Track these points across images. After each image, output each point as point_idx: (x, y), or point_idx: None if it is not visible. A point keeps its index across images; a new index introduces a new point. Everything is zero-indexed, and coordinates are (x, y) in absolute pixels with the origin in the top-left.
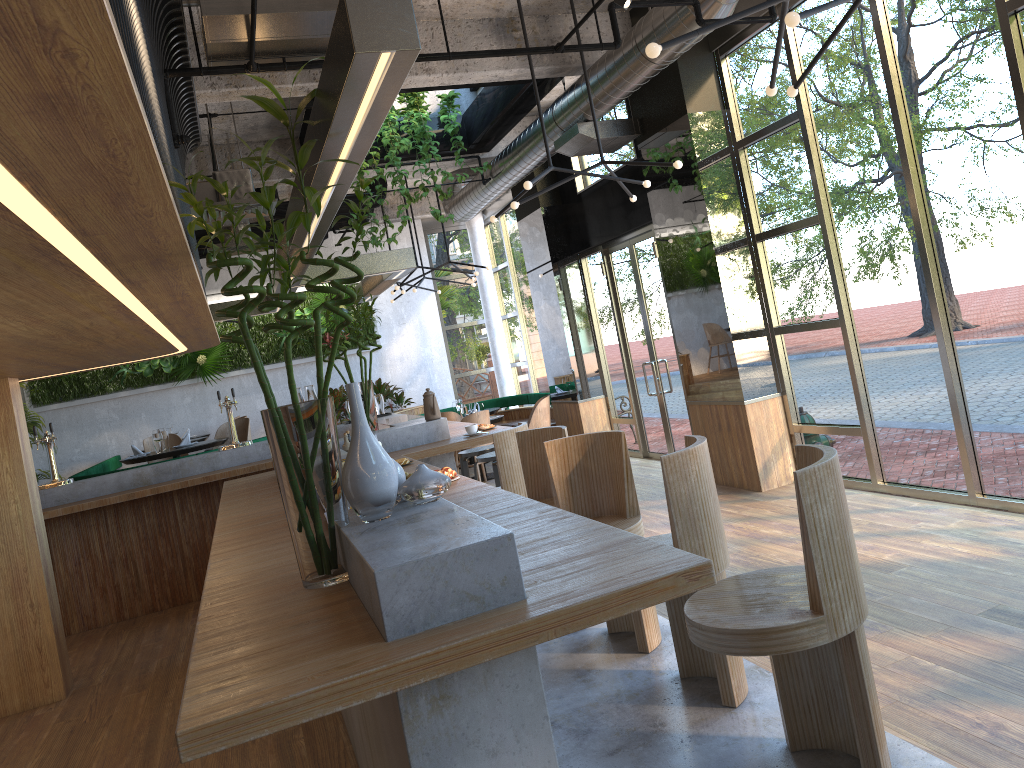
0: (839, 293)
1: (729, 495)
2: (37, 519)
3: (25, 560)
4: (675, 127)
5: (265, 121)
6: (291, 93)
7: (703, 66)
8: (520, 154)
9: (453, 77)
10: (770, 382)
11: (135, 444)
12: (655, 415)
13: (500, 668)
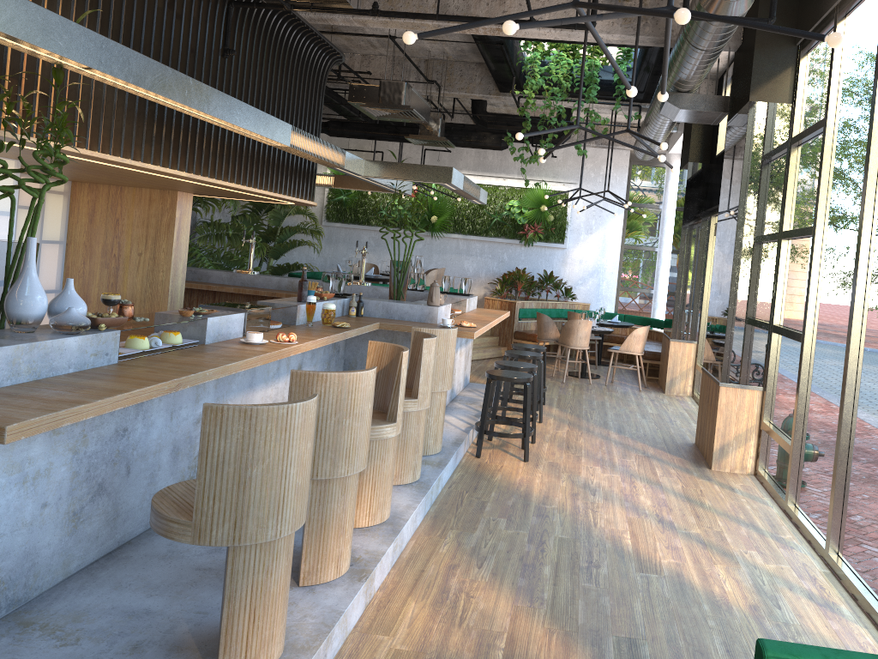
0: (807, 309)
1: (685, 461)
2: (175, 286)
3: (159, 309)
4: (742, 112)
5: (467, 47)
6: (434, 29)
7: (782, 58)
8: (651, 110)
9: (562, 34)
10: (754, 374)
11: (379, 266)
12: None
13: None
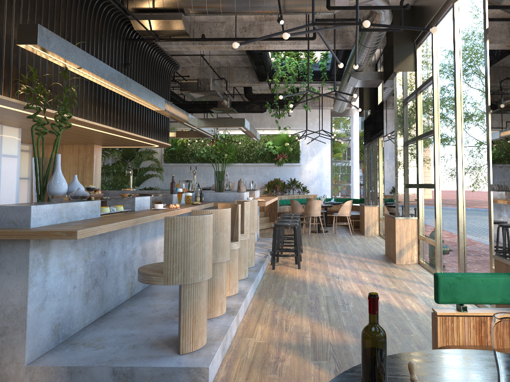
0: (435, 171)
1: (382, 261)
2: None
3: None
4: (390, 78)
5: (240, 59)
6: (225, 48)
7: (407, 49)
8: (342, 83)
9: (293, 46)
10: (412, 211)
11: None
12: None
13: (17, 247)
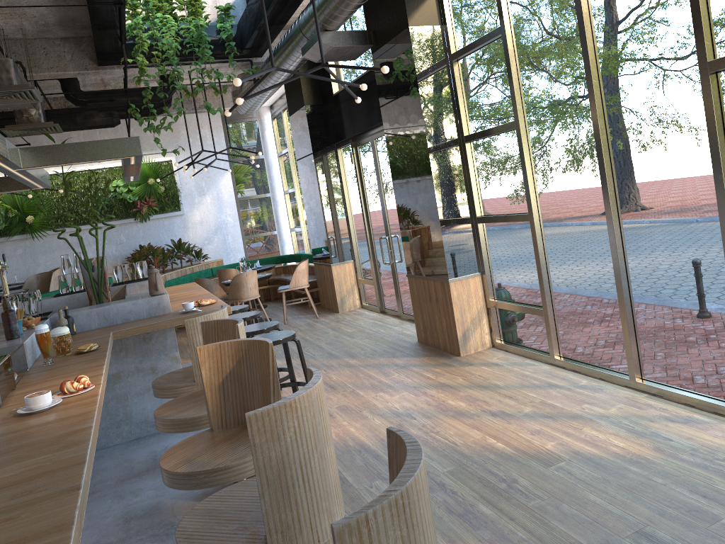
0: (529, 191)
1: (434, 358)
2: None
3: None
4: (399, 39)
5: (54, 19)
6: None
7: None
8: (279, 59)
9: None
10: (472, 263)
11: None
12: (389, 279)
13: None
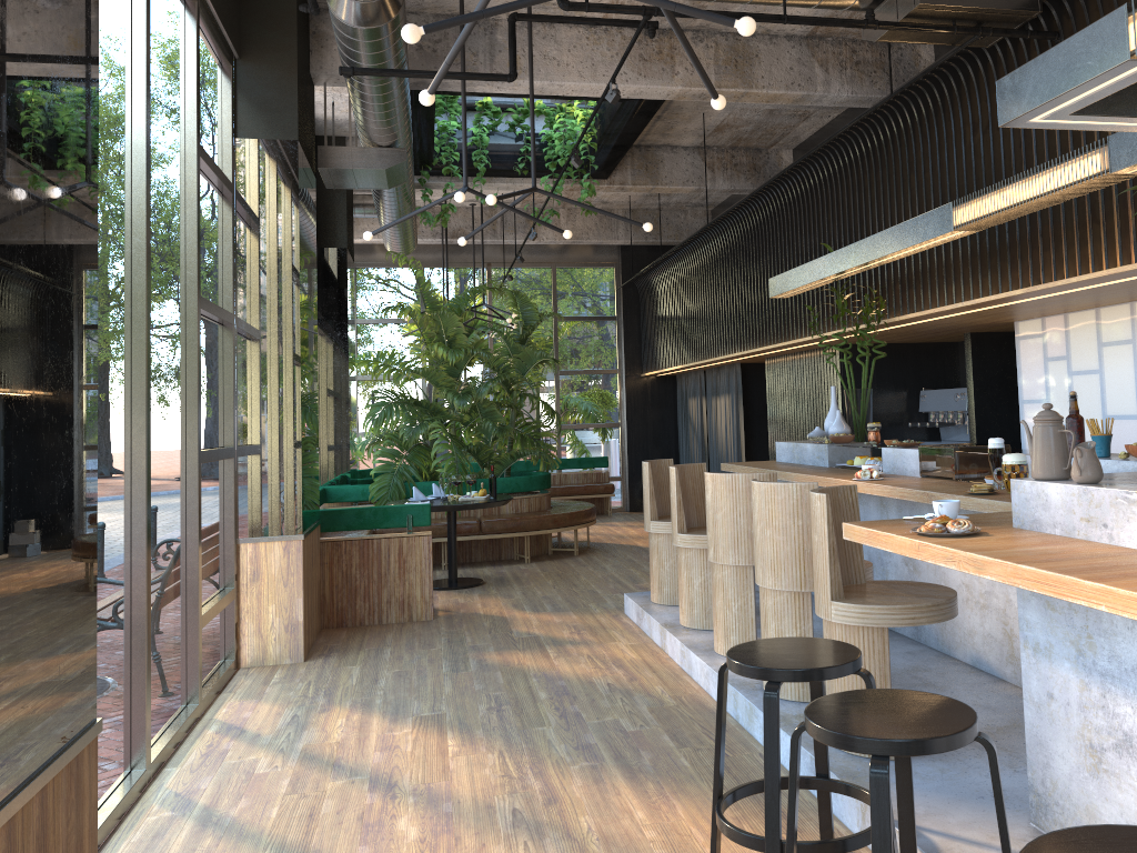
0: None
1: None
2: None
3: None
4: None
5: None
6: None
7: None
8: None
9: None
10: None
11: None
12: None
13: None
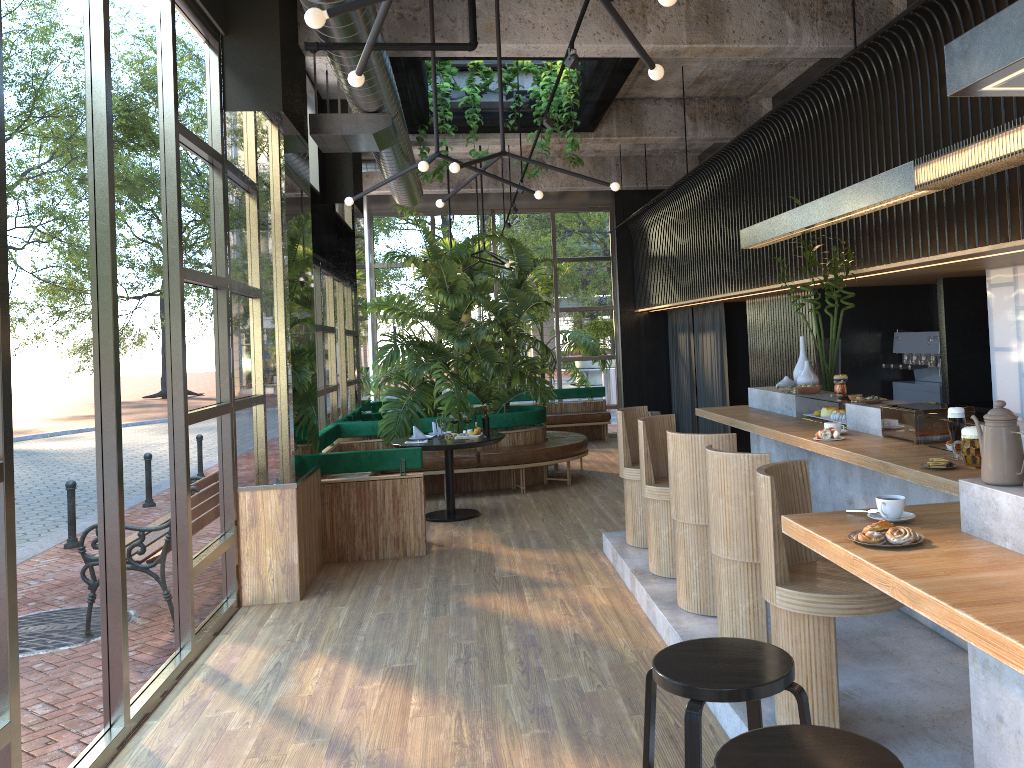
0: (11, 403)
1: None
2: None
3: None
4: None
5: None
6: None
7: None
8: None
9: None
10: None
11: None
12: None
13: None
